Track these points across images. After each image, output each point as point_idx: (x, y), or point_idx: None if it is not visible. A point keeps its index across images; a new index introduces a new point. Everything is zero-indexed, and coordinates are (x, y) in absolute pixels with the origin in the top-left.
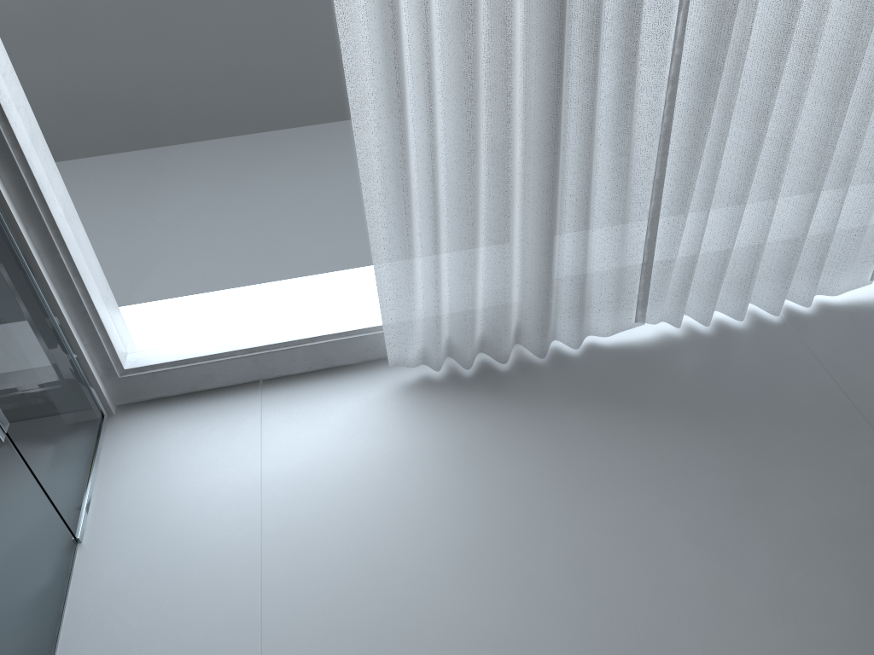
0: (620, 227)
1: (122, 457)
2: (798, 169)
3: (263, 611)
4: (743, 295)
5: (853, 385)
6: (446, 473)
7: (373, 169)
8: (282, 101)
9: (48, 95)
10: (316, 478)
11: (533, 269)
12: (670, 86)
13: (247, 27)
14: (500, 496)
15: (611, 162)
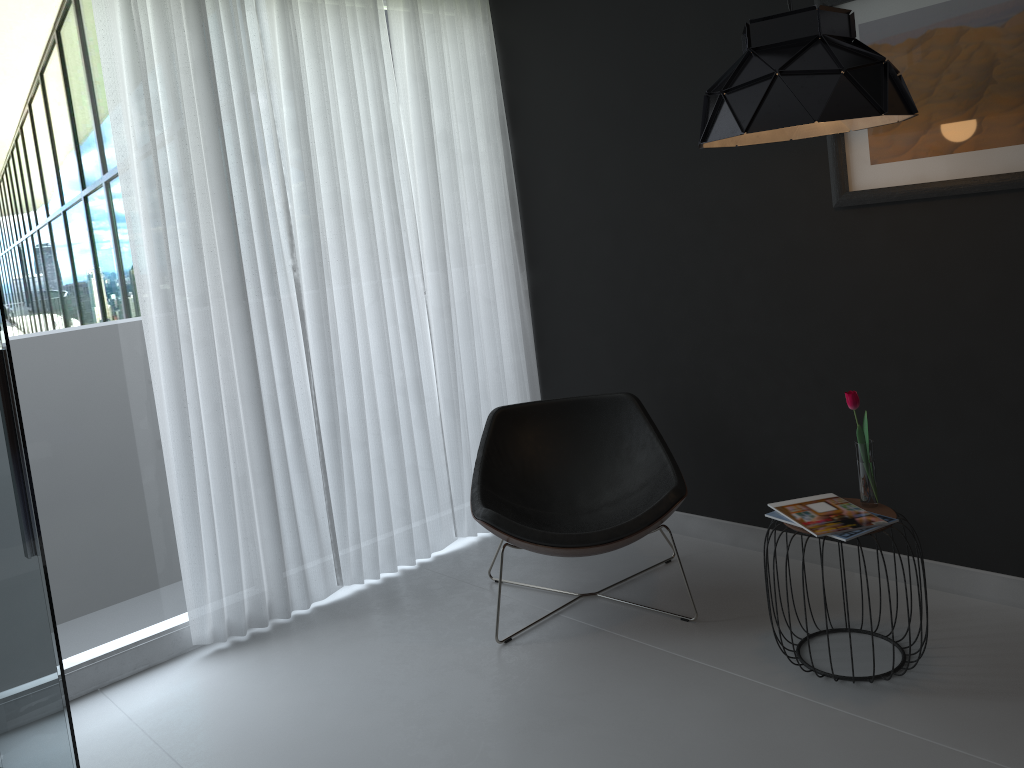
0: (313, 515)
1: None
2: (393, 474)
3: (164, 748)
4: (392, 554)
5: (458, 575)
6: (251, 672)
7: (176, 500)
8: (117, 477)
9: None
10: (167, 702)
11: (272, 554)
12: (318, 435)
13: (100, 438)
14: (288, 667)
15: (300, 479)
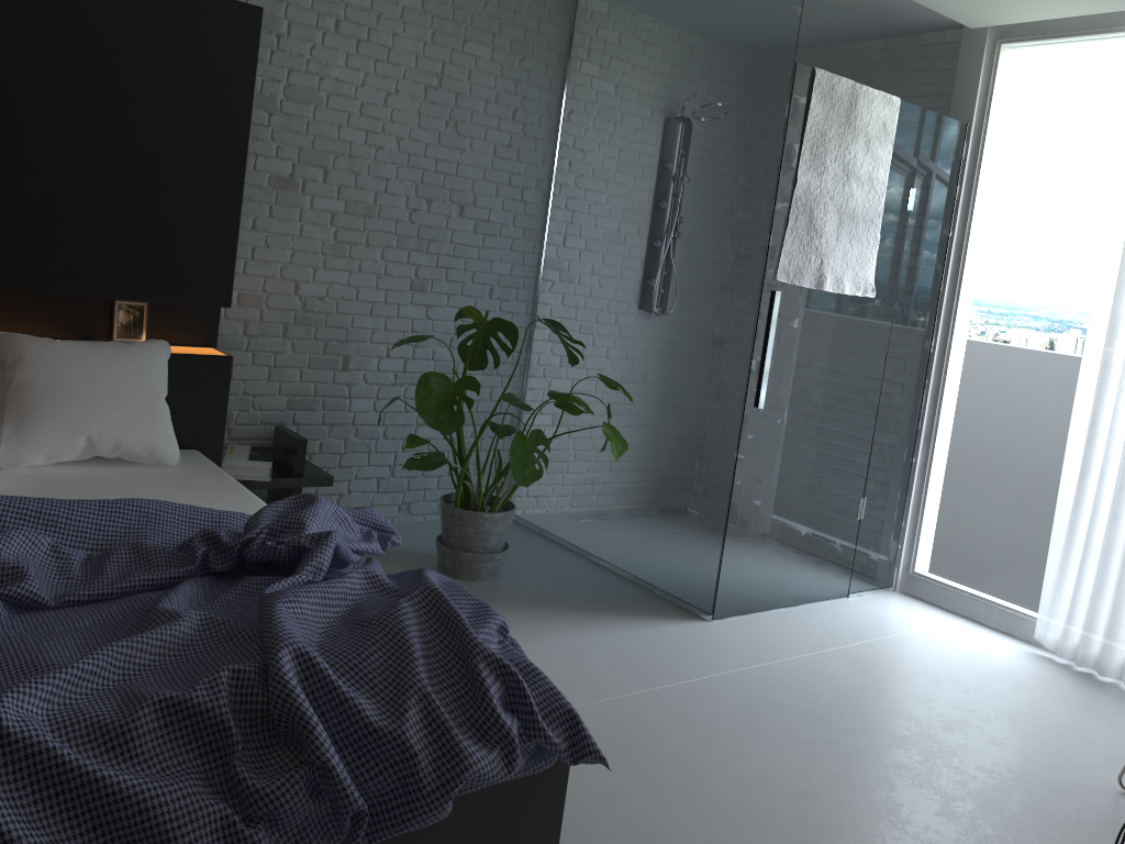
0: None
1: (885, 597)
2: None
3: (890, 636)
4: None
5: None
6: (1013, 668)
7: (1065, 510)
8: (1045, 470)
9: (956, 431)
10: (954, 638)
11: None
12: None
13: (1043, 433)
14: (1028, 683)
15: None
